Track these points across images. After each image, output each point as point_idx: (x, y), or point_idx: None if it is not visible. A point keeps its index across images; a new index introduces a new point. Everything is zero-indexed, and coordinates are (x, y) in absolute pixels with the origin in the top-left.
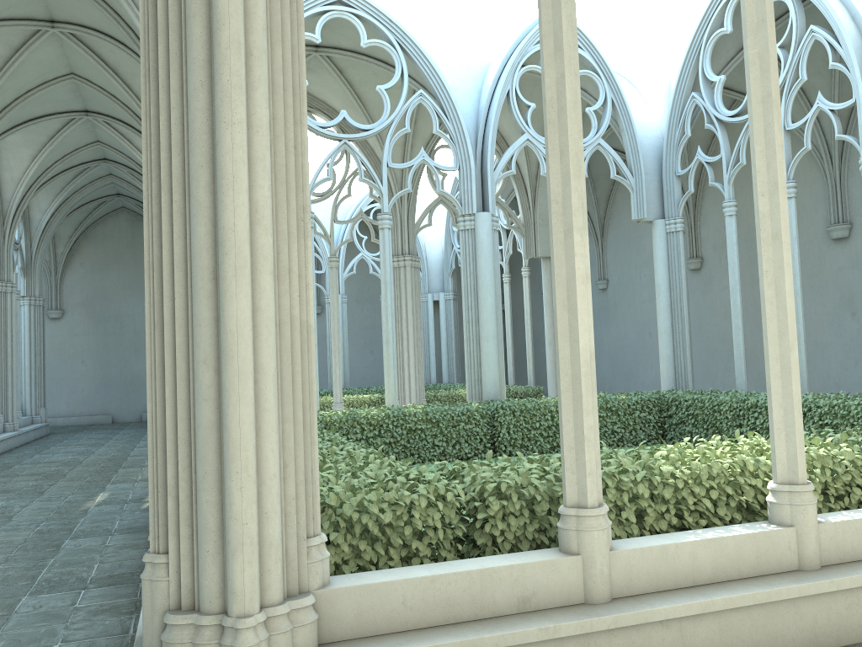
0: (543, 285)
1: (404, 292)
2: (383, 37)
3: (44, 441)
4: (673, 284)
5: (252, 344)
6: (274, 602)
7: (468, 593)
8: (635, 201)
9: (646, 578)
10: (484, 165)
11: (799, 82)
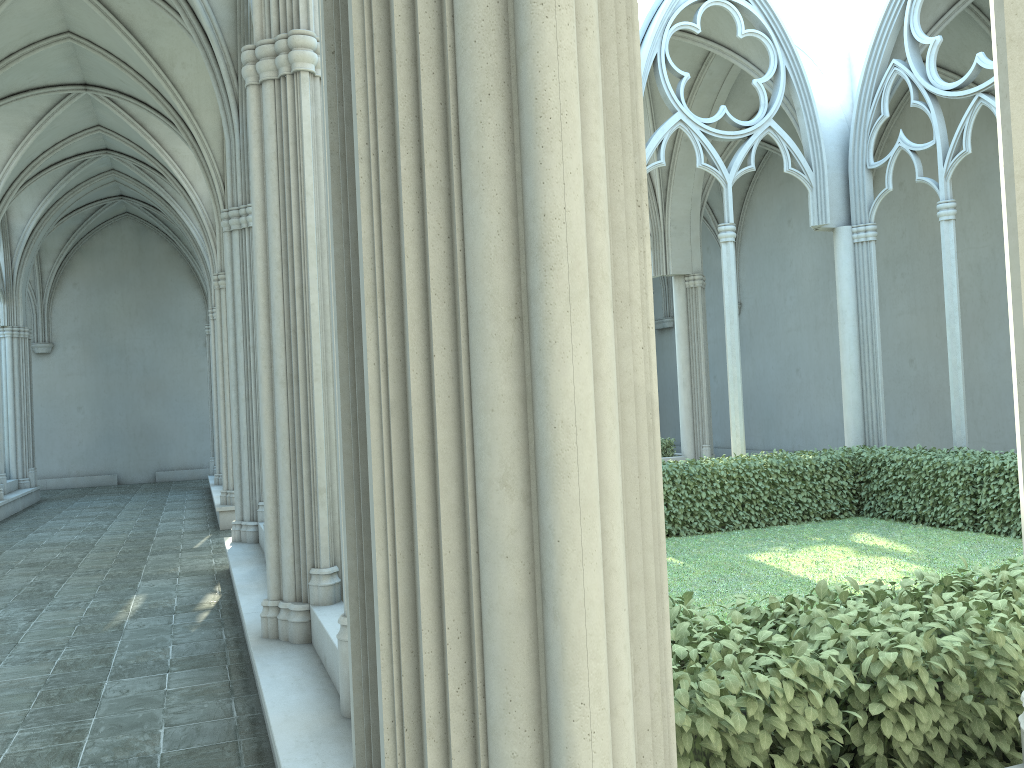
0: (675, 310)
1: None
2: None
3: (36, 512)
4: (862, 309)
5: (596, 446)
6: None
7: None
8: (814, 202)
9: None
10: None
11: None
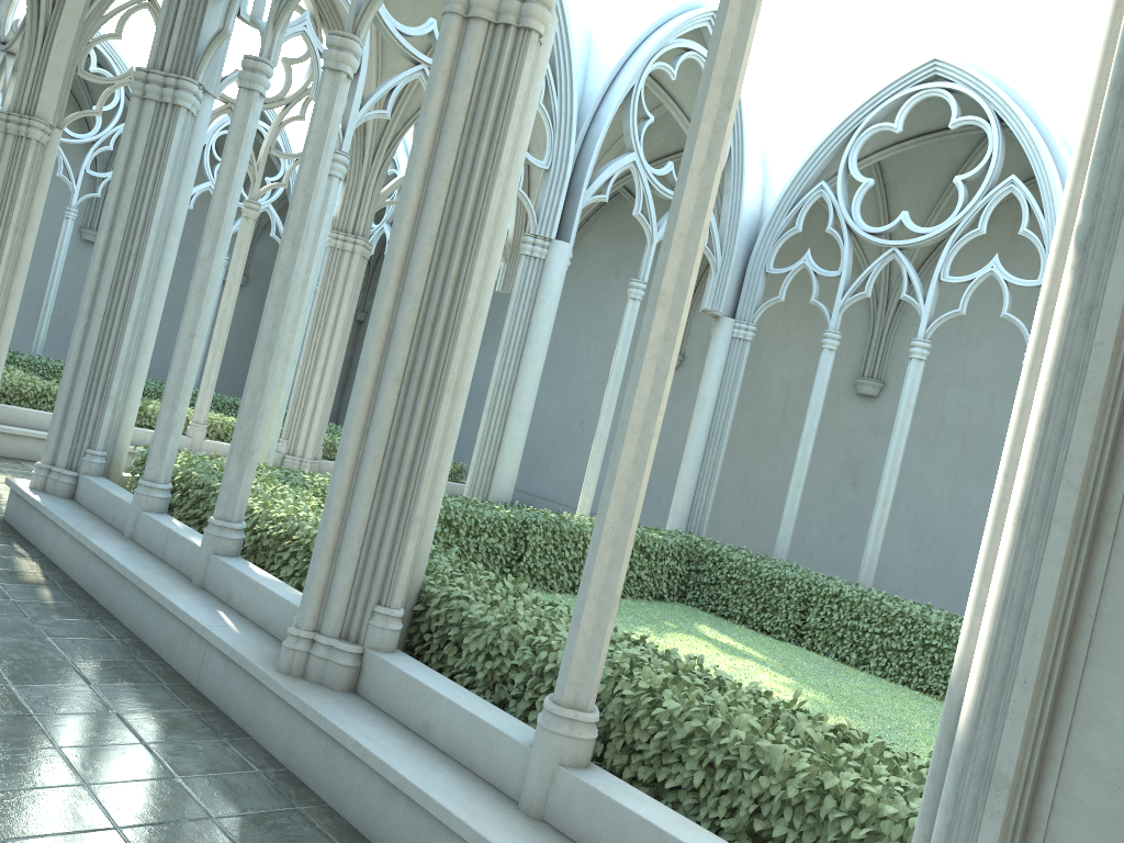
0: None
1: (341, 289)
2: None
3: None
4: (721, 402)
5: None
6: None
7: None
8: (714, 287)
9: None
10: (578, 176)
11: (975, 233)
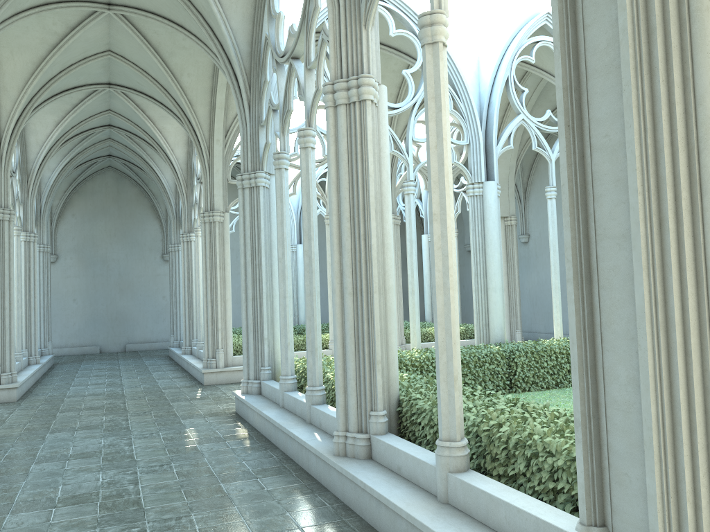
0: None
1: None
2: (407, 28)
3: (59, 372)
4: None
5: None
6: None
7: None
8: None
9: None
10: (488, 140)
11: None
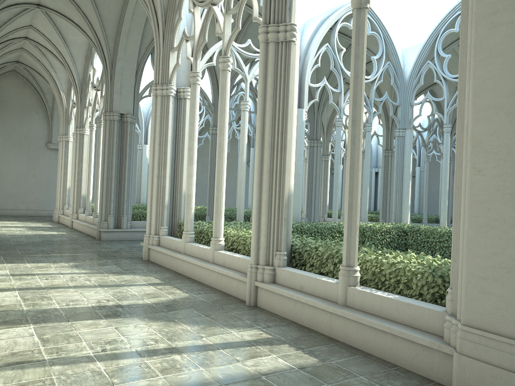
0: None
1: None
2: None
3: None
4: None
5: (150, 189)
6: (152, 234)
7: (171, 243)
8: None
9: (189, 251)
10: None
11: None
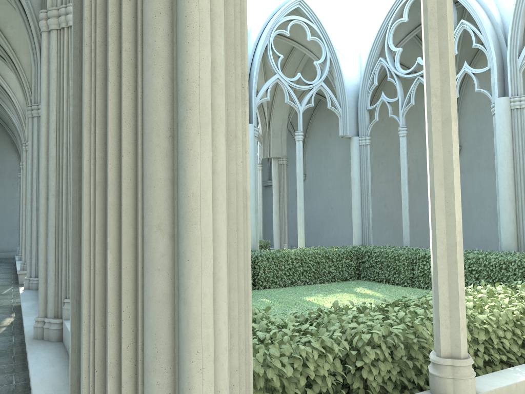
0: (273, 175)
1: None
2: None
3: None
4: (363, 178)
5: (212, 209)
6: None
7: None
8: (341, 124)
9: None
10: (250, 93)
11: None
